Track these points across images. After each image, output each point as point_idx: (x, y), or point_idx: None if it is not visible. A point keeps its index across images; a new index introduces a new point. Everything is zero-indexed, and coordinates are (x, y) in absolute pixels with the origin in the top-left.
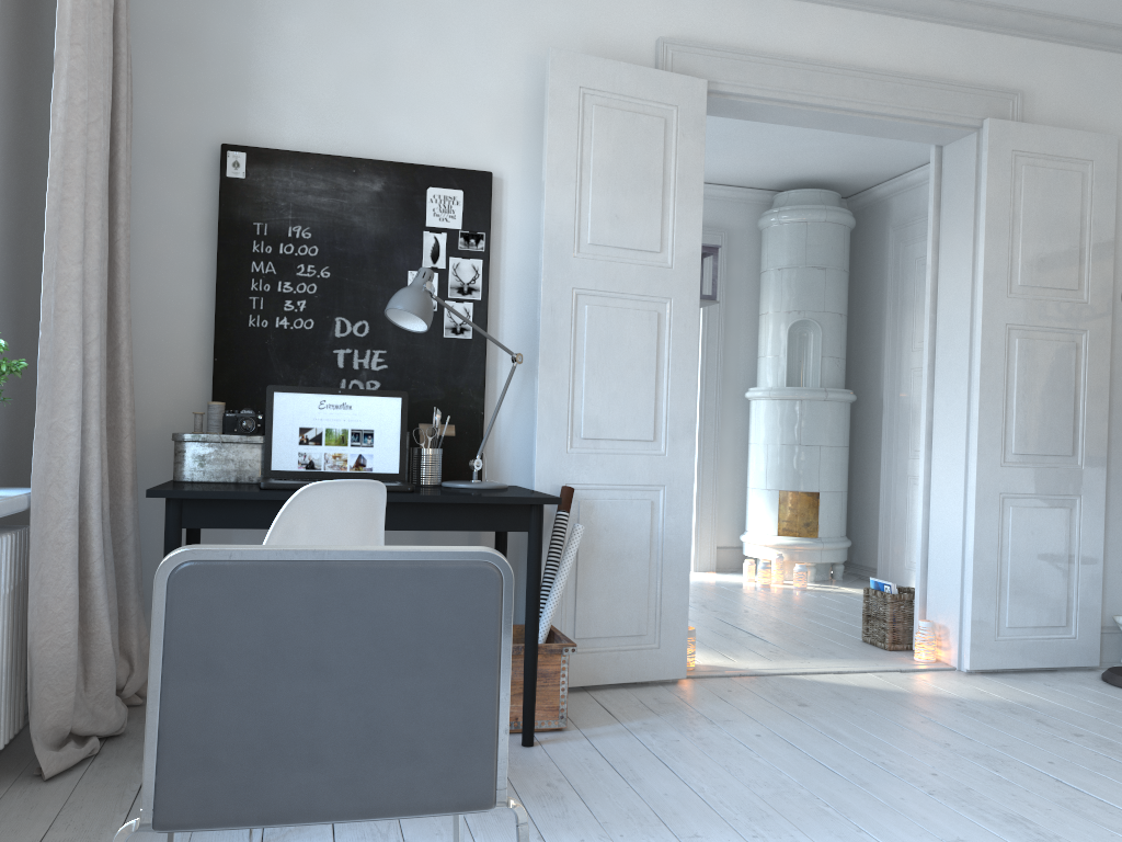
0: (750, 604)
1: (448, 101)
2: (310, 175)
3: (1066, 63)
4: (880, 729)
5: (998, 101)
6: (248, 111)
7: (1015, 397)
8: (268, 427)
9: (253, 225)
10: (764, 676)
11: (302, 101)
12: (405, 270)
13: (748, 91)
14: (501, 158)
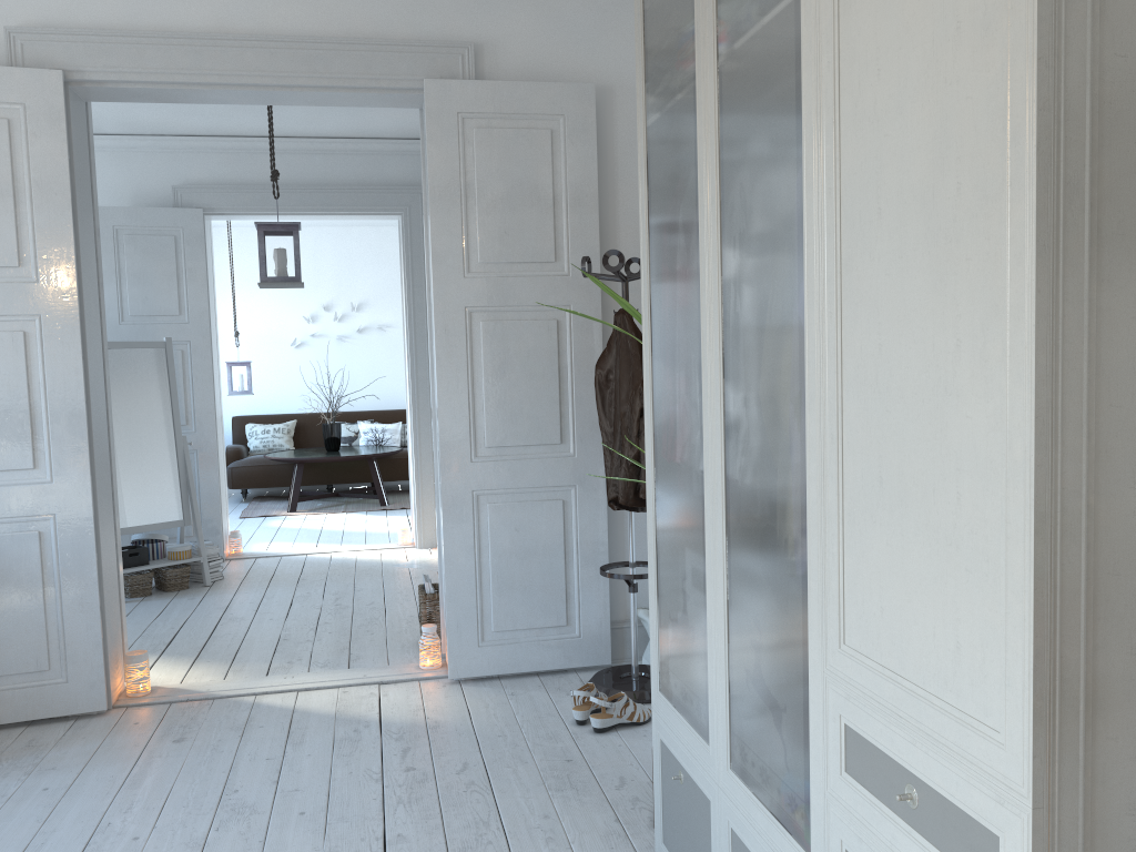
0: (393, 593)
1: None
2: None
3: (536, 4)
4: (200, 772)
5: (444, 57)
6: None
7: (483, 386)
8: None
9: None
10: (213, 700)
11: None
12: None
13: (124, 76)
14: None
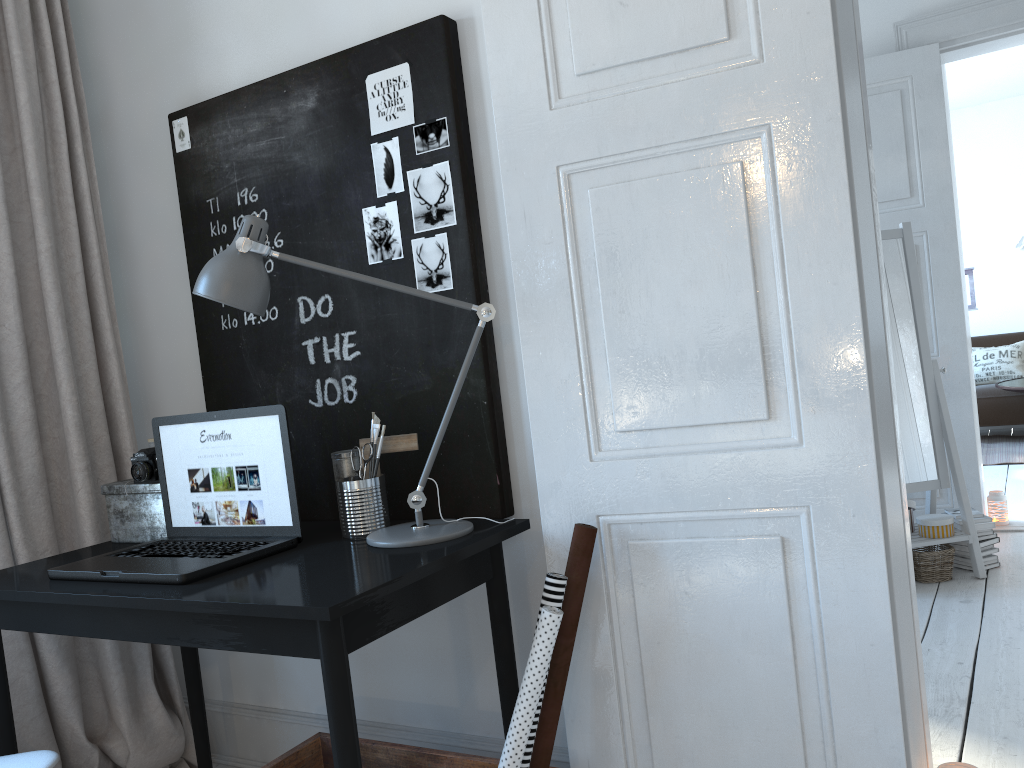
0: None
1: None
2: (245, 118)
3: None
4: None
5: None
6: (195, 62)
7: None
8: (161, 471)
9: (207, 203)
10: None
11: (238, 22)
12: (359, 209)
13: None
14: None
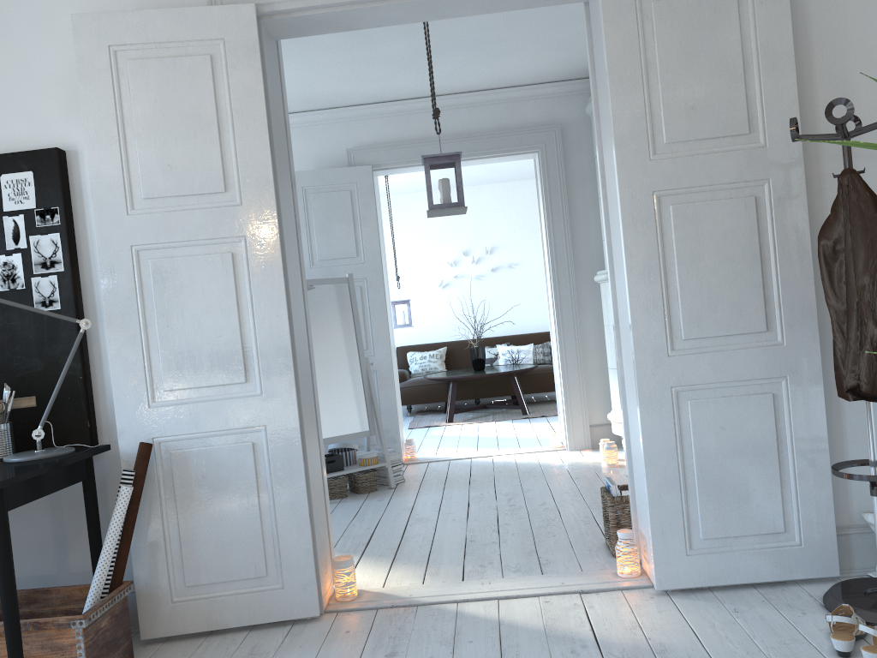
0: (560, 493)
1: (17, 89)
2: None
3: None
4: None
5: None
6: None
7: (677, 274)
8: None
9: None
10: (416, 607)
11: None
12: None
13: (308, 2)
14: (73, 131)
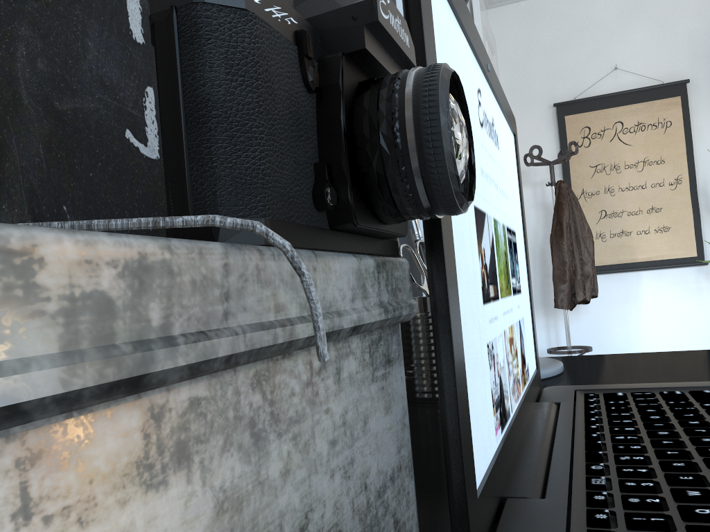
0: None
1: None
2: None
3: None
4: None
5: None
6: None
7: None
8: None
9: None
10: None
11: None
12: None
13: None
14: None
